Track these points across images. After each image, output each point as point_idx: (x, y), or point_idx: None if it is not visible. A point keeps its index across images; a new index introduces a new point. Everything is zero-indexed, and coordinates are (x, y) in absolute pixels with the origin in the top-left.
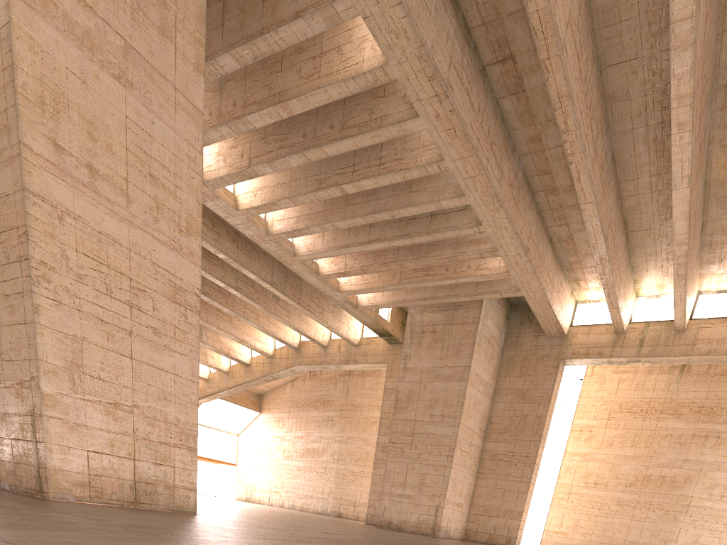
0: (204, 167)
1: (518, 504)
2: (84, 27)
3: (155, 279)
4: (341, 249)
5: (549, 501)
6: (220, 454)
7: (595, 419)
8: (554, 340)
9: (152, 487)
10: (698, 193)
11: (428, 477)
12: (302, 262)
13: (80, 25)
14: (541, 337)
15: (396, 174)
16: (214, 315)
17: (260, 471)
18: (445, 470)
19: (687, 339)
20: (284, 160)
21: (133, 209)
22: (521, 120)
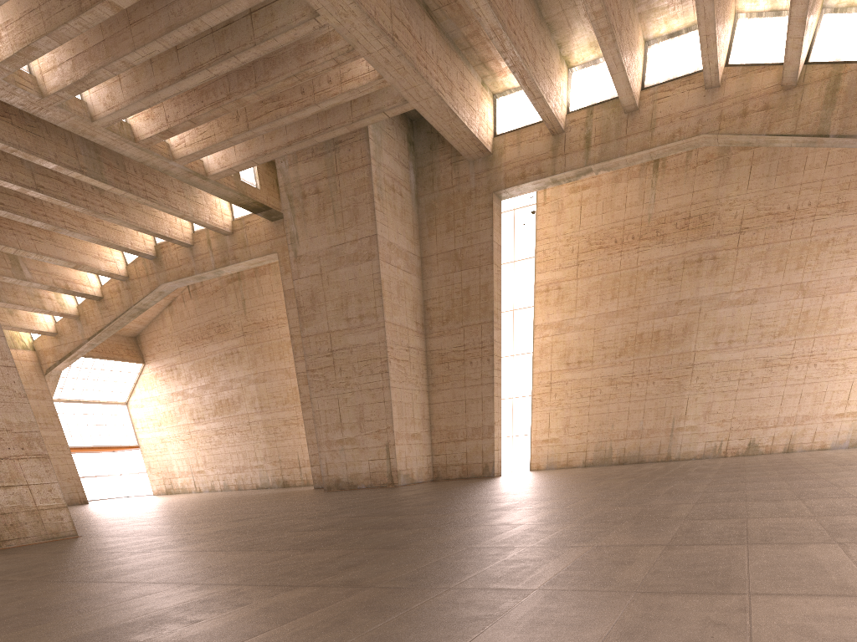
0: None
1: (486, 417)
2: None
3: None
4: (149, 96)
5: (530, 401)
6: (113, 437)
7: (562, 269)
8: (479, 164)
9: (12, 518)
10: None
11: (367, 409)
12: (108, 129)
13: None
14: (461, 164)
15: None
16: (25, 235)
17: (171, 448)
18: (384, 394)
19: (643, 123)
20: None
21: None
22: None
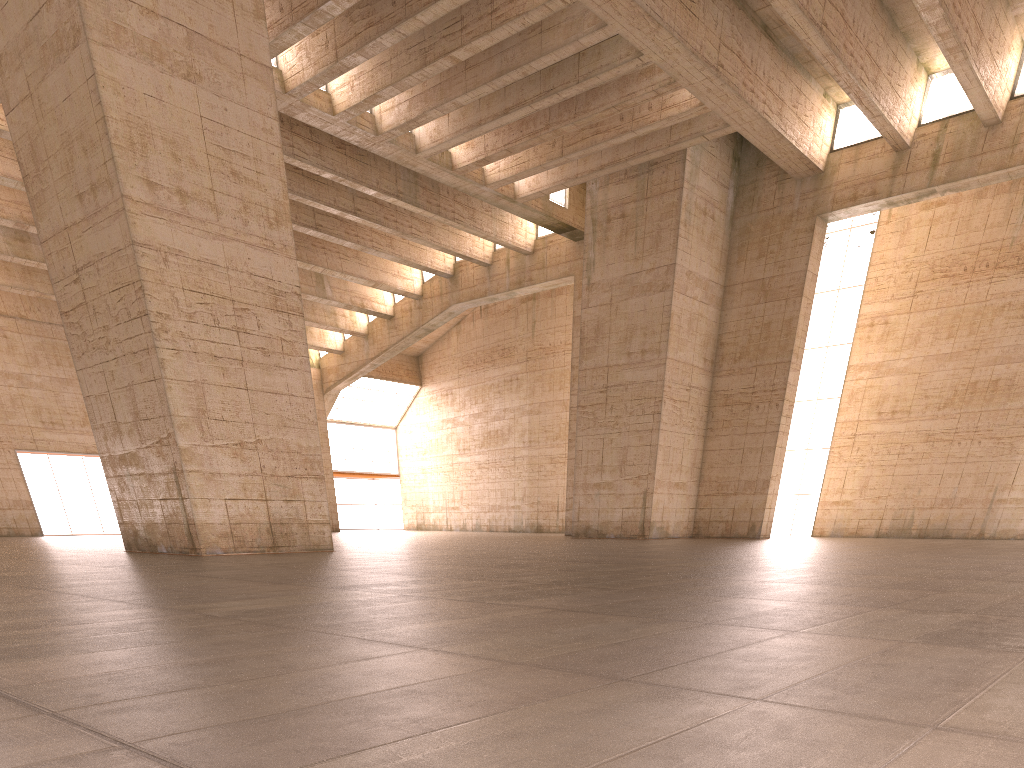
0: (286, 71)
1: (763, 470)
2: (151, 37)
3: (255, 291)
4: (472, 130)
5: (826, 454)
6: (375, 463)
7: (893, 301)
8: (807, 183)
9: (287, 528)
10: None
11: (631, 452)
12: (429, 159)
13: (147, 37)
14: (787, 182)
15: (513, 24)
16: (334, 254)
17: (430, 480)
18: (652, 437)
19: (1005, 138)
20: (375, 43)
21: (223, 221)
22: None
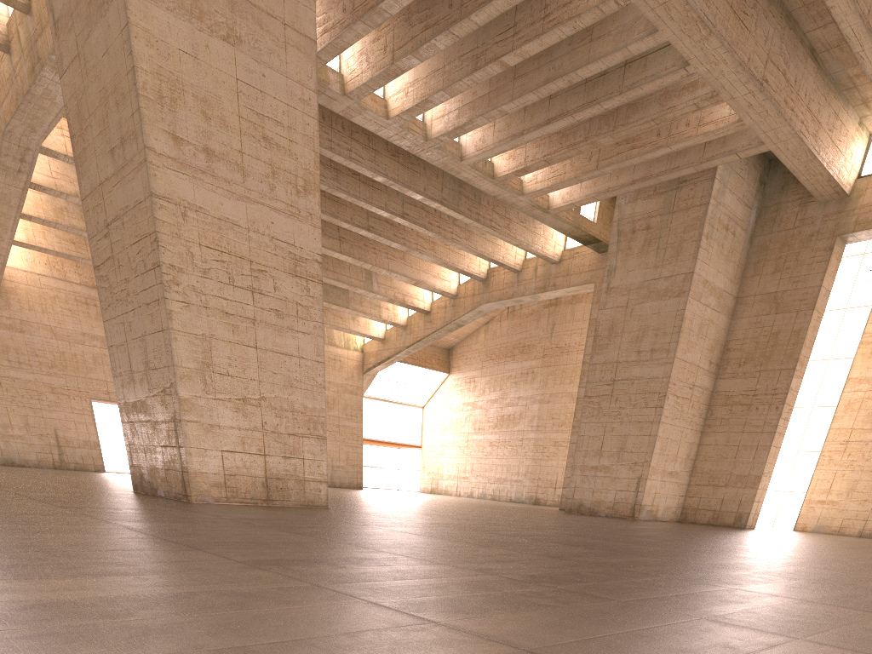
0: (346, 75)
1: (756, 466)
2: None
3: (275, 255)
4: (514, 139)
5: (816, 457)
6: (402, 435)
7: None
8: (830, 206)
9: (283, 483)
10: None
11: (630, 440)
12: (472, 167)
13: None
14: (810, 205)
15: (564, 27)
16: (383, 254)
17: (447, 452)
18: (652, 428)
19: None
20: (429, 45)
21: (249, 183)
22: None
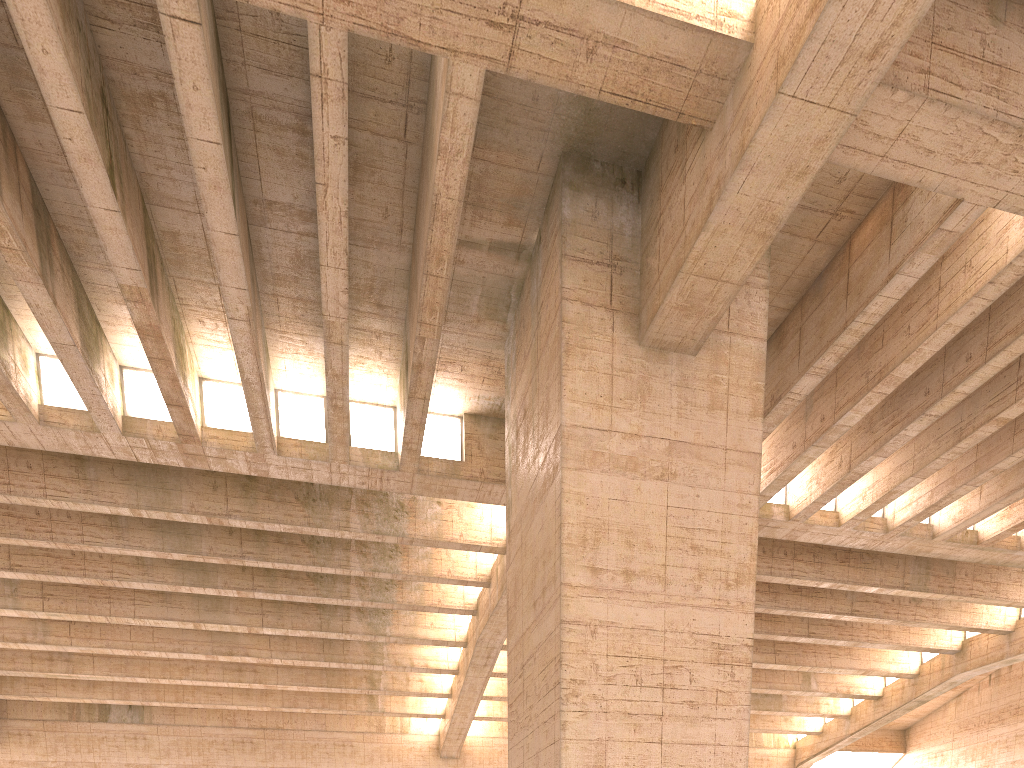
0: (792, 503)
1: None
2: (628, 454)
3: (694, 648)
4: (1012, 494)
5: None
6: None
7: None
8: None
9: None
10: None
11: None
12: (948, 540)
13: (624, 455)
14: None
15: None
16: (825, 654)
17: None
18: None
19: None
20: (897, 437)
21: (670, 589)
22: None
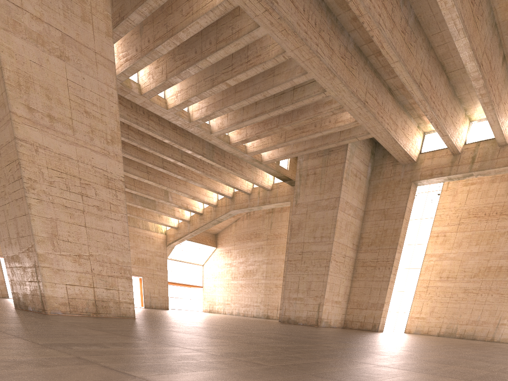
0: (142, 84)
1: (381, 298)
2: (37, 32)
3: (95, 176)
4: (238, 124)
5: (413, 294)
6: (191, 280)
7: (448, 226)
8: (407, 167)
9: (106, 303)
10: (485, 36)
11: (313, 284)
12: (217, 137)
13: (35, 31)
14: (397, 166)
15: (258, 67)
16: (173, 182)
17: (217, 290)
18: (324, 277)
19: None
20: (186, 72)
21: (77, 135)
22: (342, 7)
